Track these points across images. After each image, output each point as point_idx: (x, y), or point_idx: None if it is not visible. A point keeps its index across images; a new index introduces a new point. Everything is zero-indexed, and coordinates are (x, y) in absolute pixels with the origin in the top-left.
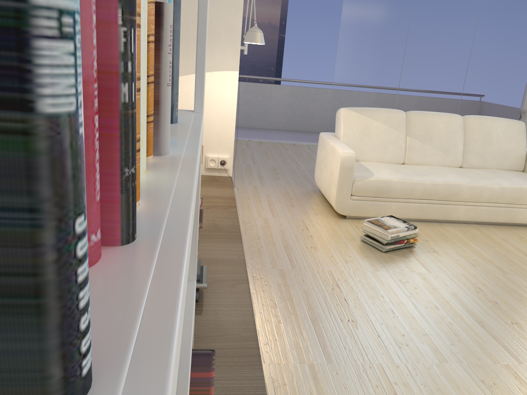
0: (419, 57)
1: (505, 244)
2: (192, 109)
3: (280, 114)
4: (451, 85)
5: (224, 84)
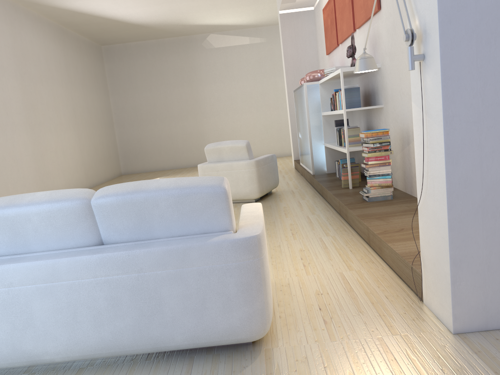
0: None
1: None
2: None
3: None
4: None
5: None
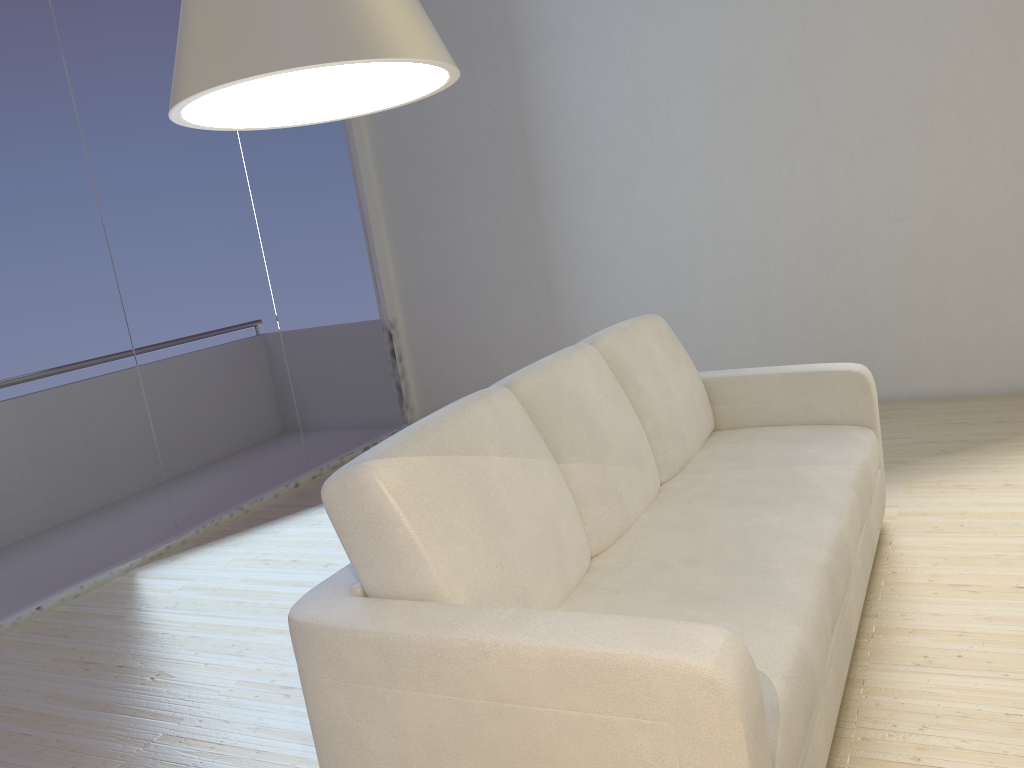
0: (151, 254)
1: None
2: None
3: None
4: (249, 307)
5: None
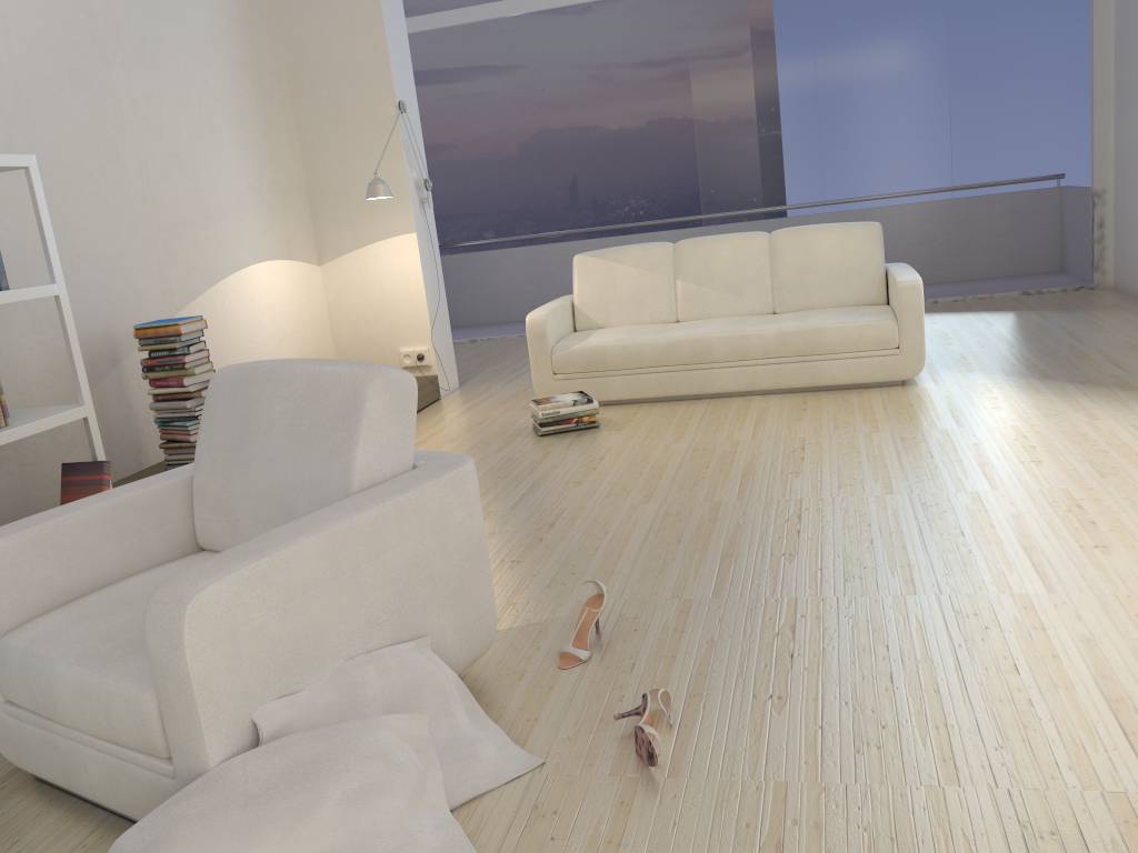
0: (848, 138)
1: (751, 413)
2: (370, 293)
3: None
4: (924, 173)
5: (401, 252)
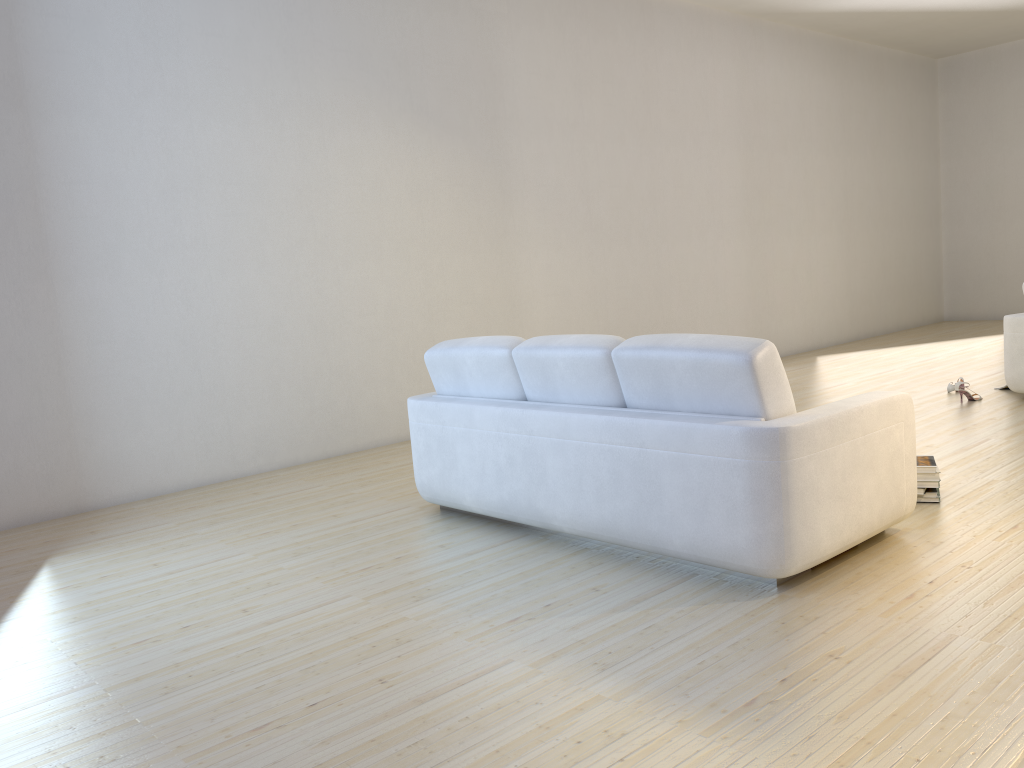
0: None
1: None
2: None
3: None
4: None
5: None
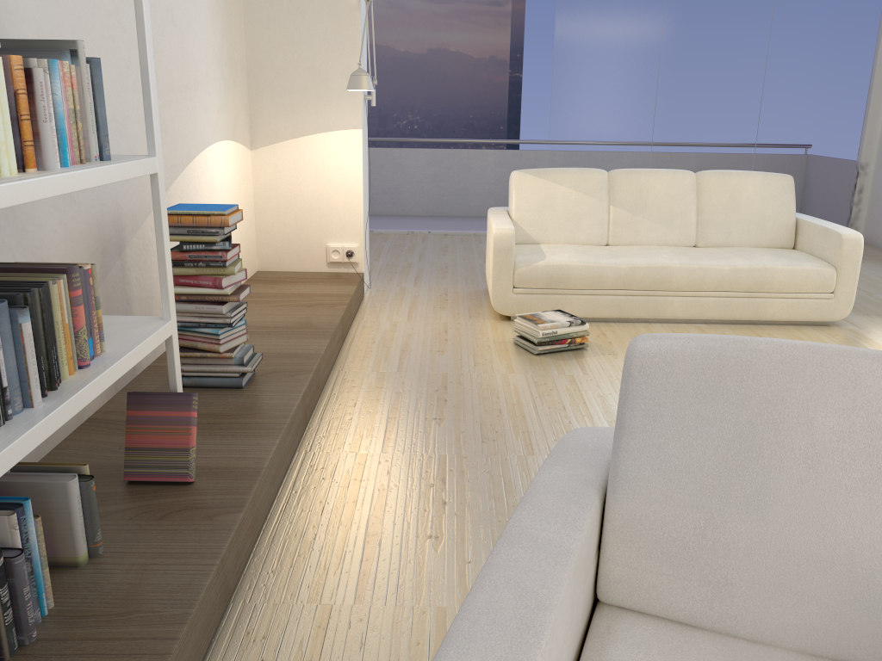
0: (680, 92)
1: None
2: (304, 184)
3: (484, 194)
4: (736, 131)
5: (343, 147)
